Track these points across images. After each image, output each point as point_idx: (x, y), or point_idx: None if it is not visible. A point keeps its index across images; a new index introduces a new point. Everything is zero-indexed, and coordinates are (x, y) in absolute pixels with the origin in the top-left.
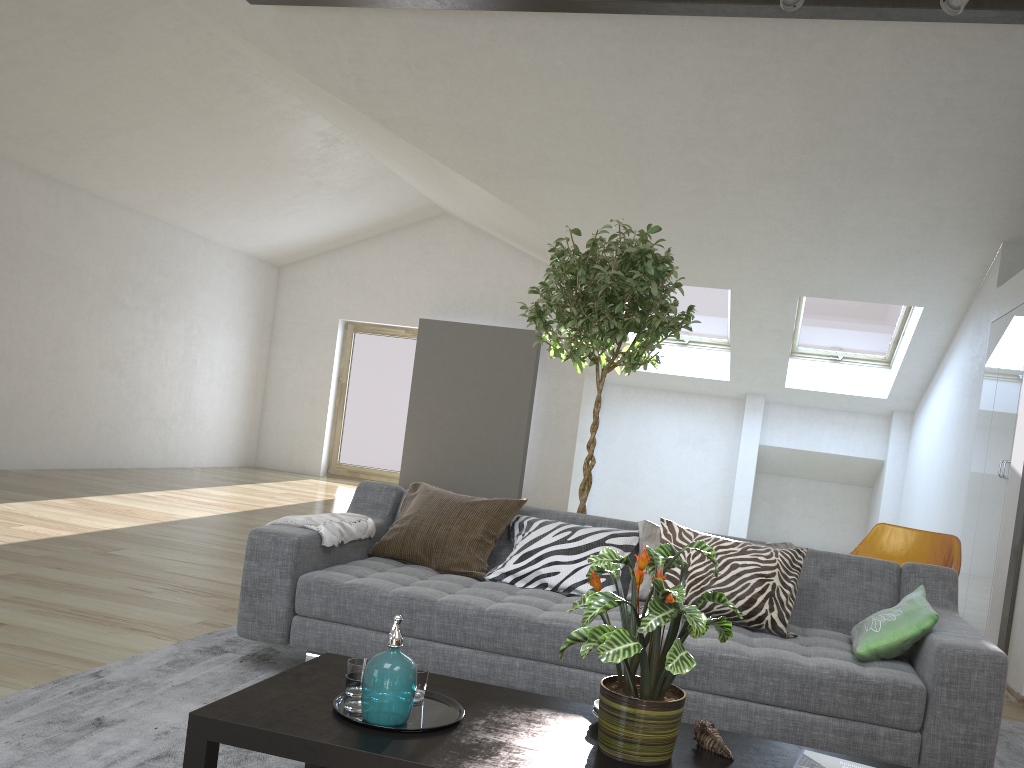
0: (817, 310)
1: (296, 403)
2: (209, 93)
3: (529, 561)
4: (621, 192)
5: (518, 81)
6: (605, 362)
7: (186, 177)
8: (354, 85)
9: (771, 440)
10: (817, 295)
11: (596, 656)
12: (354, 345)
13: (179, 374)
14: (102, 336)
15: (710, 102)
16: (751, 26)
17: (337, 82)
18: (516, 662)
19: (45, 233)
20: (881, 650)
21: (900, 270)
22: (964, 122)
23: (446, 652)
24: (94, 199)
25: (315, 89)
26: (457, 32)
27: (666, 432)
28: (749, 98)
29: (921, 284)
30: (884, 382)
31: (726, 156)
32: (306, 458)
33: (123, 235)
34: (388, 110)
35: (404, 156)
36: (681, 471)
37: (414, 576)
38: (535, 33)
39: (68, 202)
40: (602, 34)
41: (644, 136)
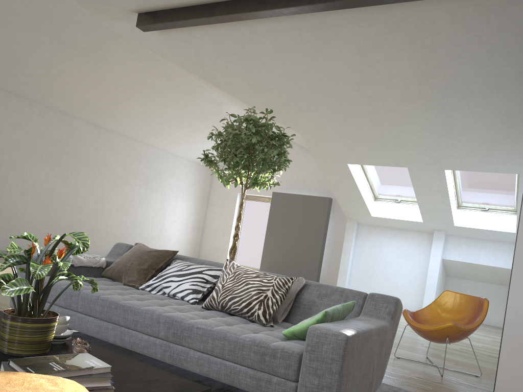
0: (466, 180)
1: (216, 234)
2: (154, 81)
3: (159, 280)
4: (334, 114)
5: (269, 58)
6: (239, 182)
7: (155, 123)
8: (200, 68)
9: (449, 256)
10: (455, 169)
11: (142, 324)
12: (245, 206)
13: (157, 217)
14: (118, 197)
15: (363, 59)
16: (371, 13)
17: (192, 67)
18: (110, 326)
19: (92, 149)
20: (296, 332)
21: (498, 151)
22: (506, 56)
23: (83, 318)
24: (117, 134)
25: (188, 73)
26: (235, 35)
27: (390, 250)
28: (382, 55)
29: (513, 159)
30: (514, 223)
31: (381, 89)
32: (219, 261)
33: (131, 151)
34: (217, 79)
35: (242, 106)
36: (398, 272)
37: (102, 284)
38: (269, 31)
39: (104, 136)
40: (300, 28)
41: (336, 82)
